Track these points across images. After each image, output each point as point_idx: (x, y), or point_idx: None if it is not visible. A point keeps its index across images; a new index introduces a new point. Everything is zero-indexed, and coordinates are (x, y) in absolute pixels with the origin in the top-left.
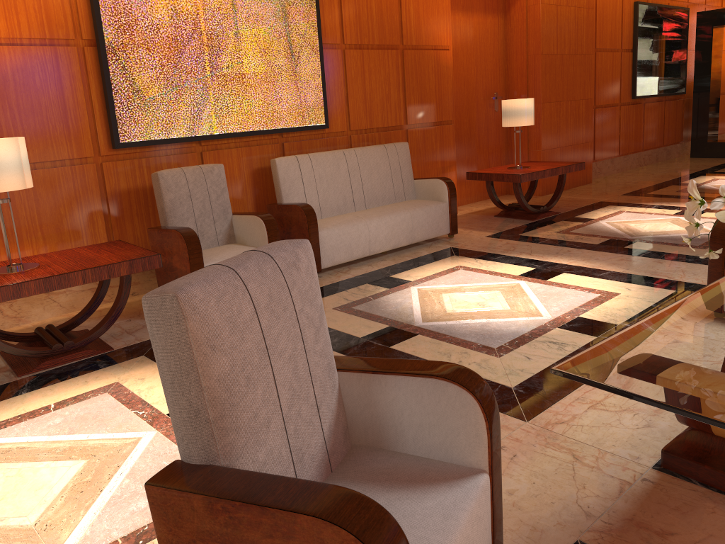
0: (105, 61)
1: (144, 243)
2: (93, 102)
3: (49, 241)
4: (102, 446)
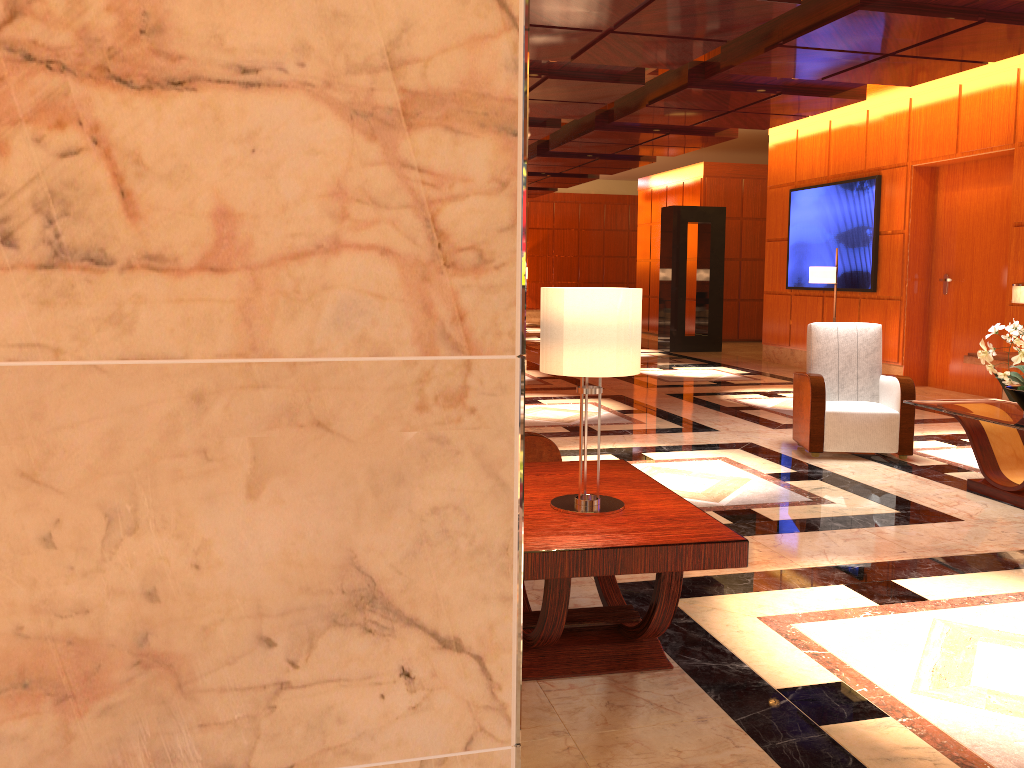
0: None
1: None
2: None
3: None
4: (948, 634)
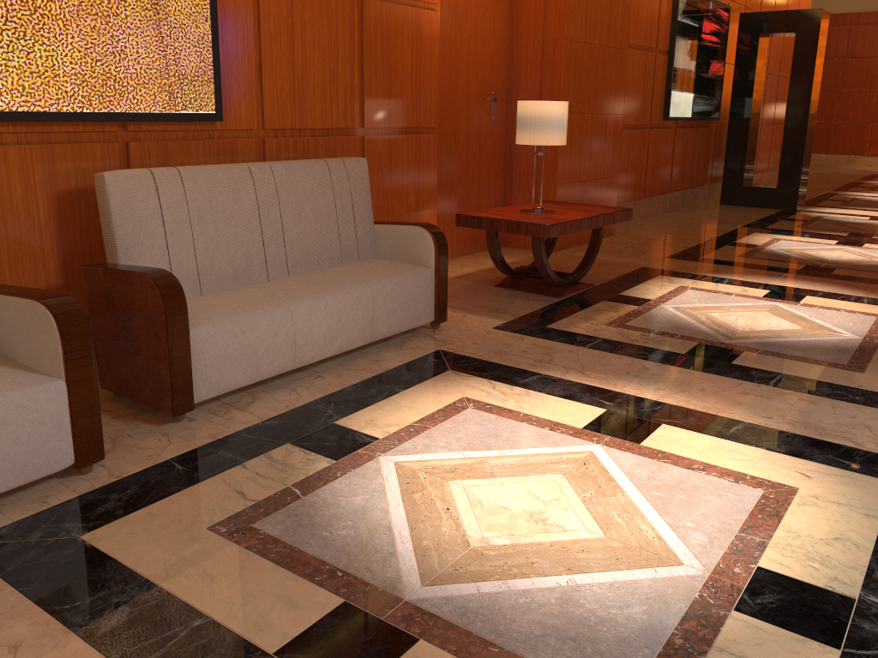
0: None
1: None
2: None
3: None
4: None
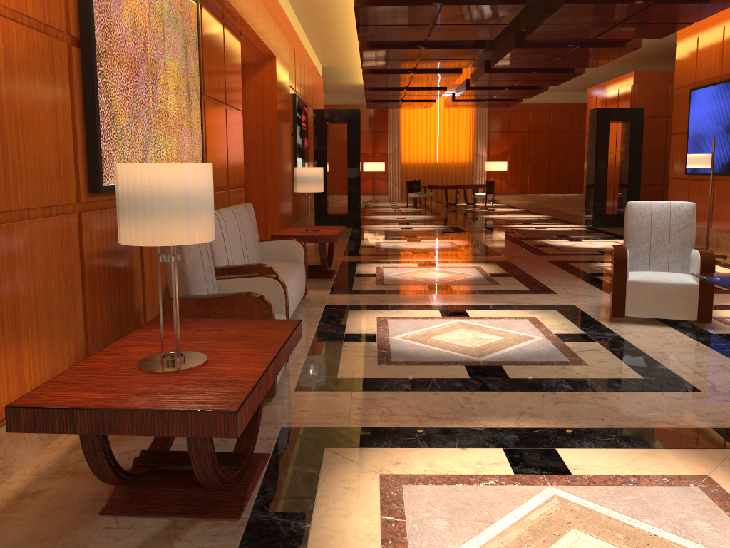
0: (95, 71)
1: (107, 327)
2: (77, 125)
3: (42, 333)
4: (550, 515)
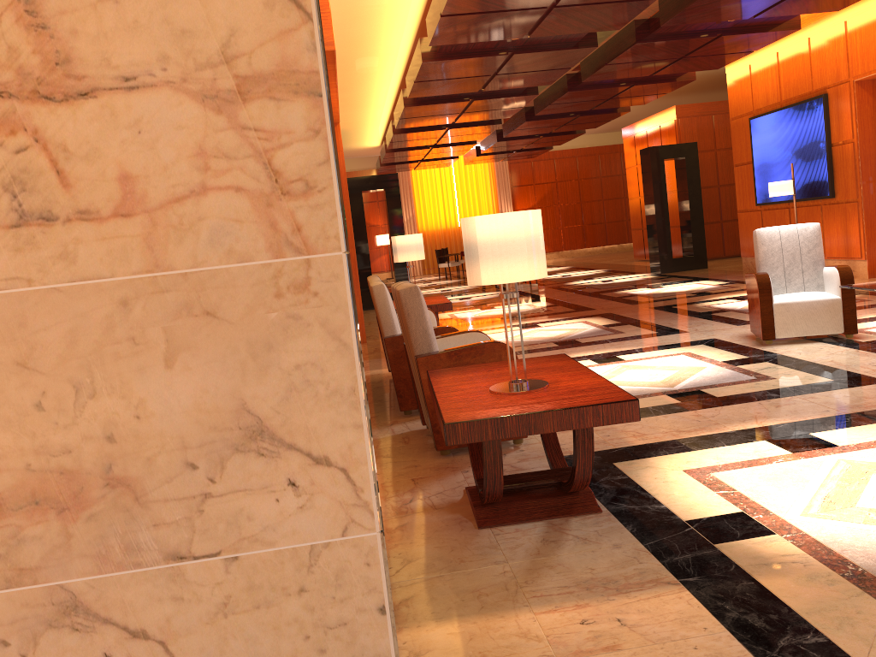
0: None
1: None
2: None
3: None
4: (847, 470)
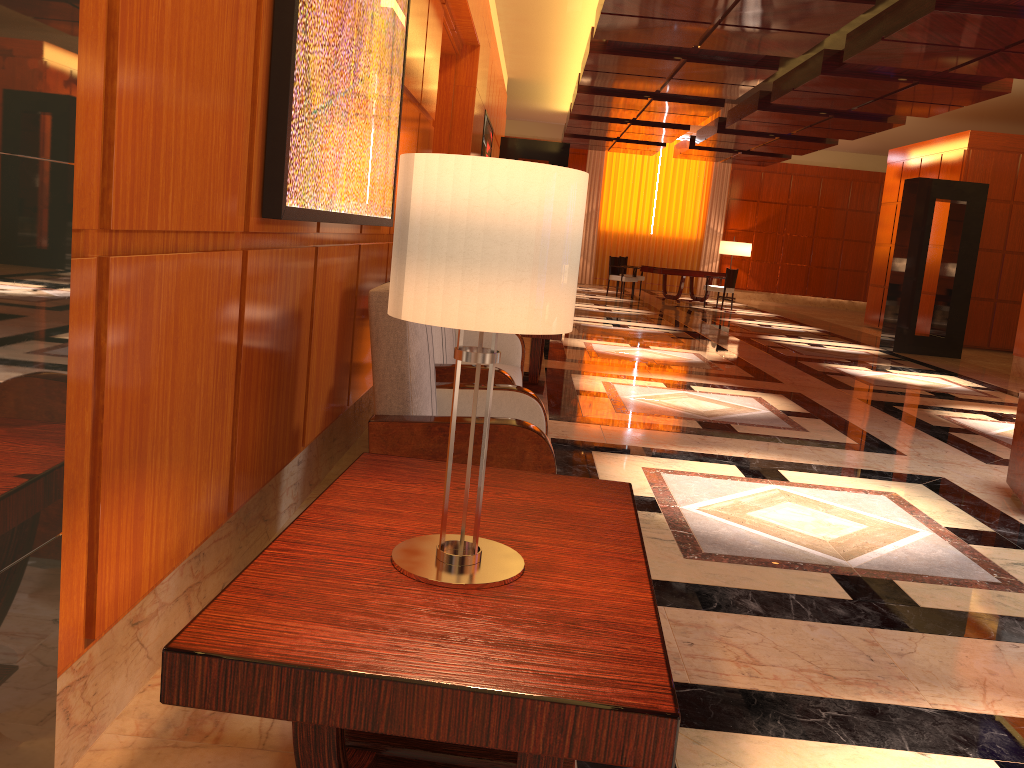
0: (297, 1)
1: (258, 455)
2: (258, 92)
3: (175, 466)
4: None
